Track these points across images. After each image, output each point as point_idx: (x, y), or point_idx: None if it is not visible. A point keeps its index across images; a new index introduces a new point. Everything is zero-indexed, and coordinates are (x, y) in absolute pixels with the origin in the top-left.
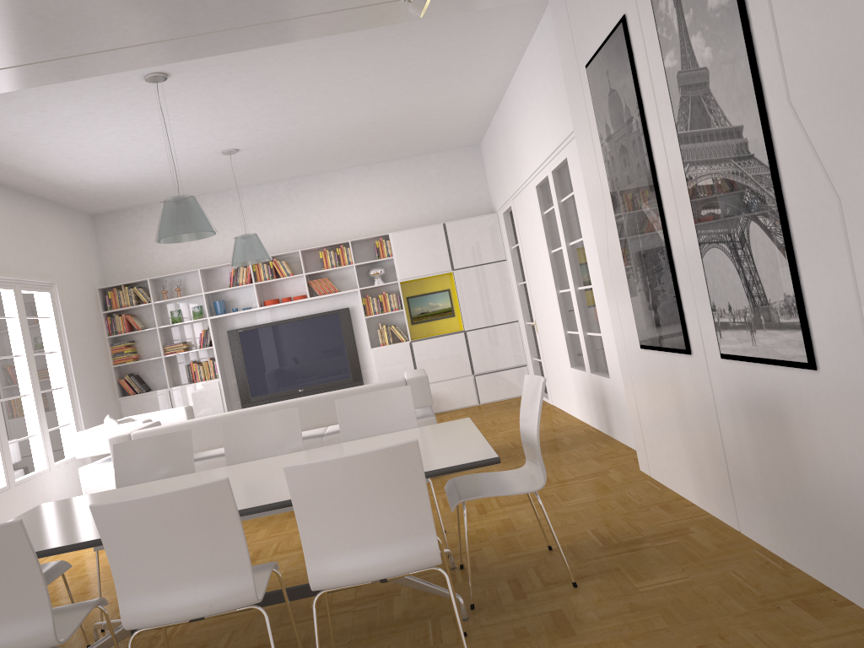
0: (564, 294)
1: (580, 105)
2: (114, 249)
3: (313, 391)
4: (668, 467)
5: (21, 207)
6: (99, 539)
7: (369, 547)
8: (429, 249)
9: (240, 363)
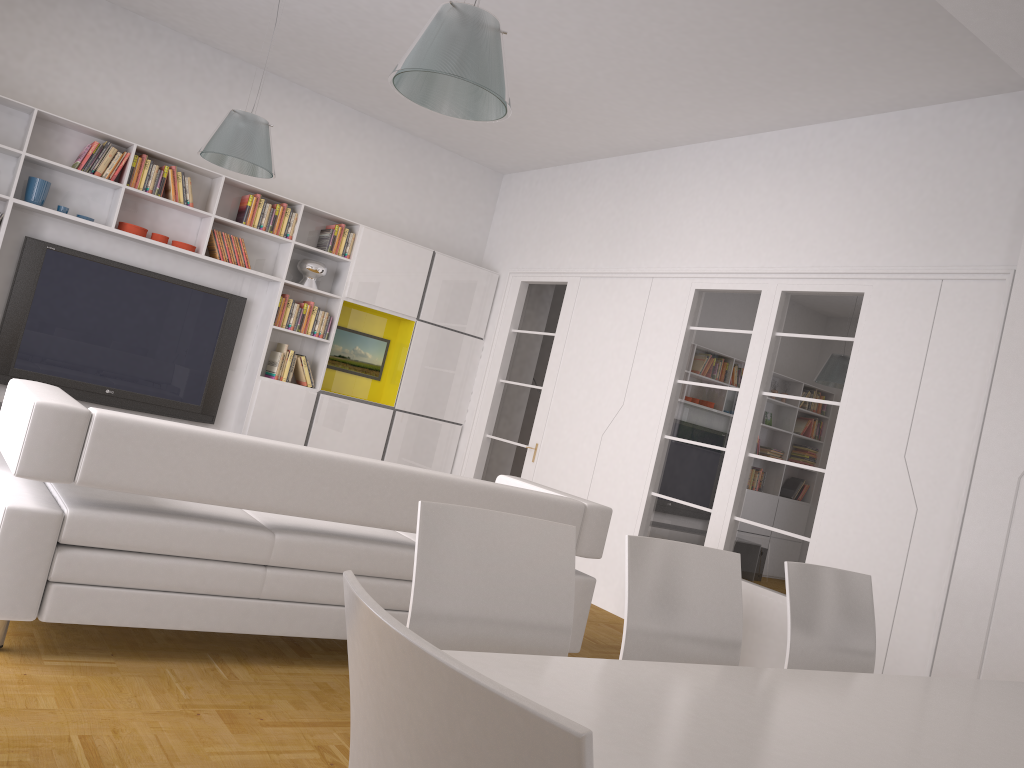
0: (676, 444)
1: None
2: None
3: (129, 401)
4: None
5: None
6: None
7: None
8: (403, 276)
9: (22, 300)
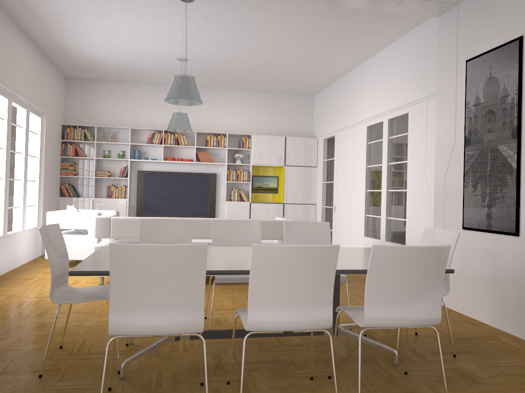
0: (370, 193)
1: (450, 82)
2: (75, 102)
3: None
4: (465, 301)
5: (38, 59)
6: (210, 270)
7: (406, 306)
8: (274, 150)
9: (141, 192)
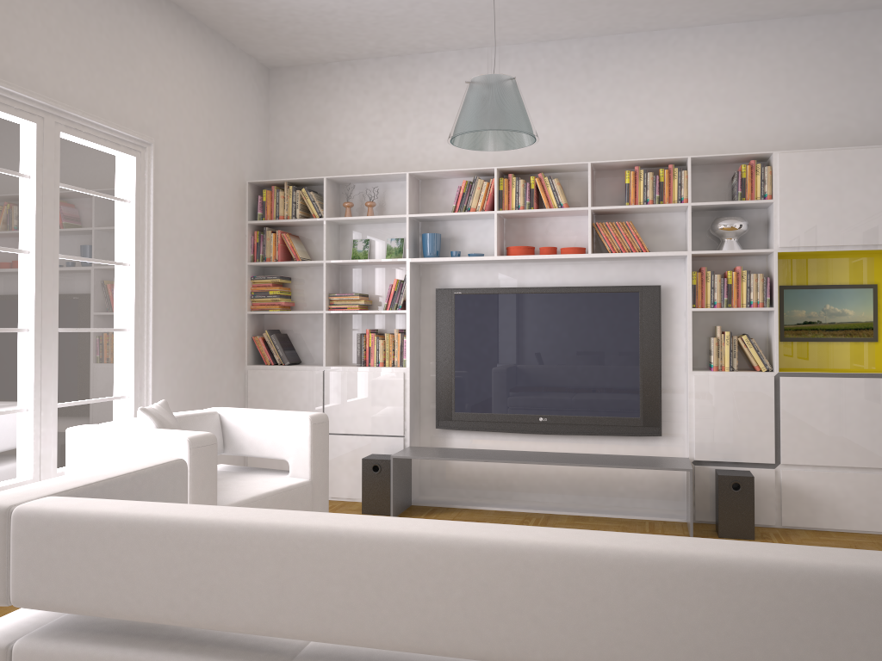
0: None
1: None
2: (289, 126)
3: (564, 425)
4: None
5: None
6: None
7: None
8: (857, 194)
9: (446, 348)
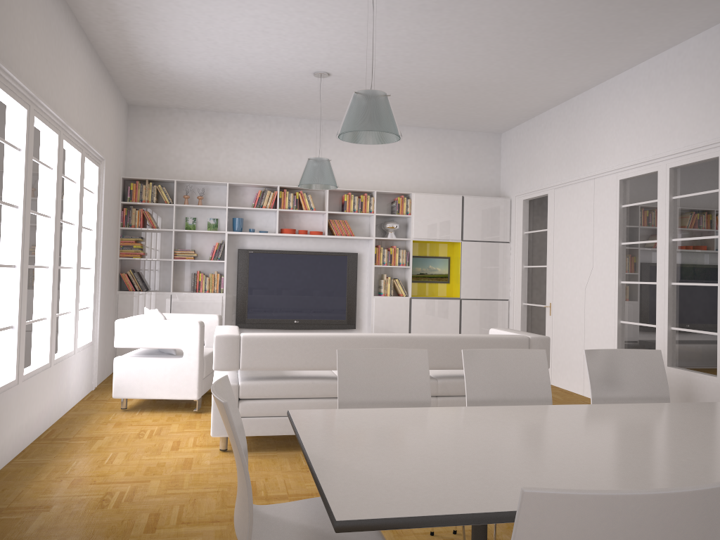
0: (629, 286)
1: None
2: (142, 143)
3: (307, 324)
4: None
5: (96, 72)
6: None
7: None
8: (446, 216)
9: (243, 282)
